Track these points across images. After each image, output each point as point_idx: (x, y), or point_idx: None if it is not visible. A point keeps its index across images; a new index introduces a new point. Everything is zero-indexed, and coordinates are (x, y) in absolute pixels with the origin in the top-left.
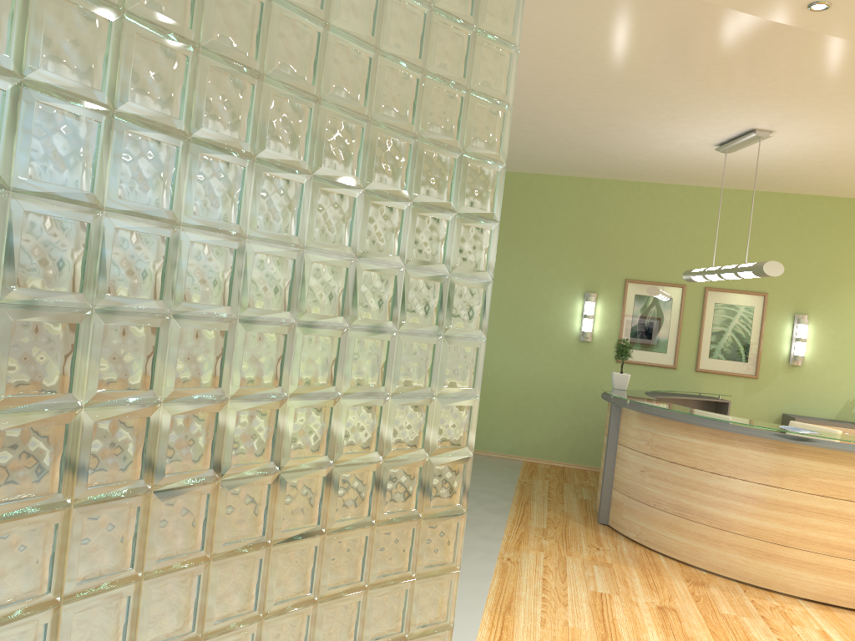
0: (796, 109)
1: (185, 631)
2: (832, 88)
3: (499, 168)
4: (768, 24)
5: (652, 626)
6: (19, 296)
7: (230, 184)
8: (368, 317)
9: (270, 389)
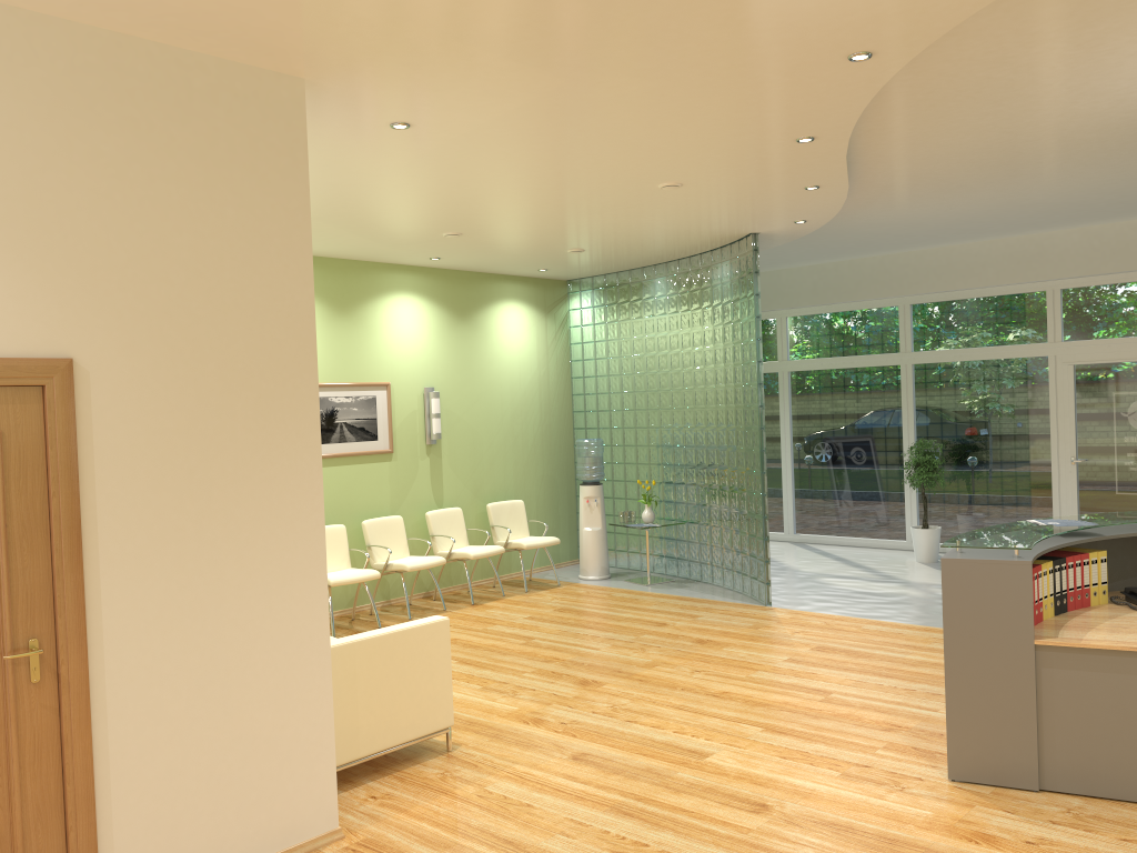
0: (1133, 71)
1: (716, 503)
2: (1025, 92)
3: (755, 364)
4: (899, 150)
5: (937, 661)
6: (685, 426)
7: (712, 395)
8: (739, 424)
9: (724, 445)
